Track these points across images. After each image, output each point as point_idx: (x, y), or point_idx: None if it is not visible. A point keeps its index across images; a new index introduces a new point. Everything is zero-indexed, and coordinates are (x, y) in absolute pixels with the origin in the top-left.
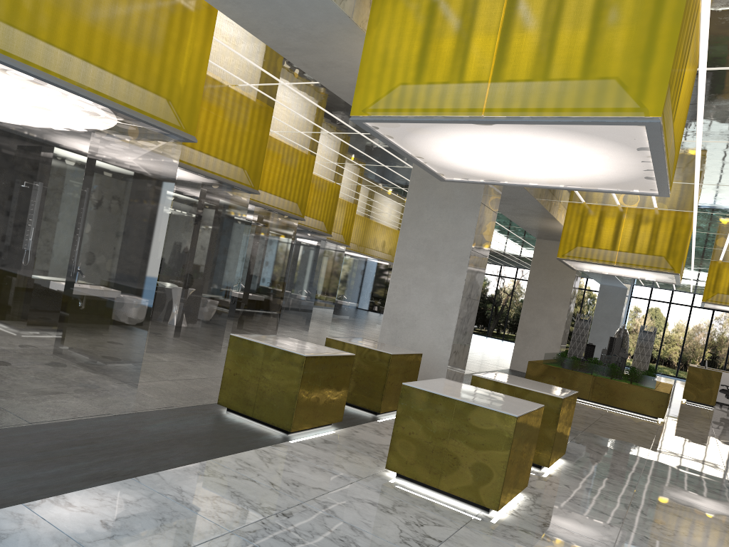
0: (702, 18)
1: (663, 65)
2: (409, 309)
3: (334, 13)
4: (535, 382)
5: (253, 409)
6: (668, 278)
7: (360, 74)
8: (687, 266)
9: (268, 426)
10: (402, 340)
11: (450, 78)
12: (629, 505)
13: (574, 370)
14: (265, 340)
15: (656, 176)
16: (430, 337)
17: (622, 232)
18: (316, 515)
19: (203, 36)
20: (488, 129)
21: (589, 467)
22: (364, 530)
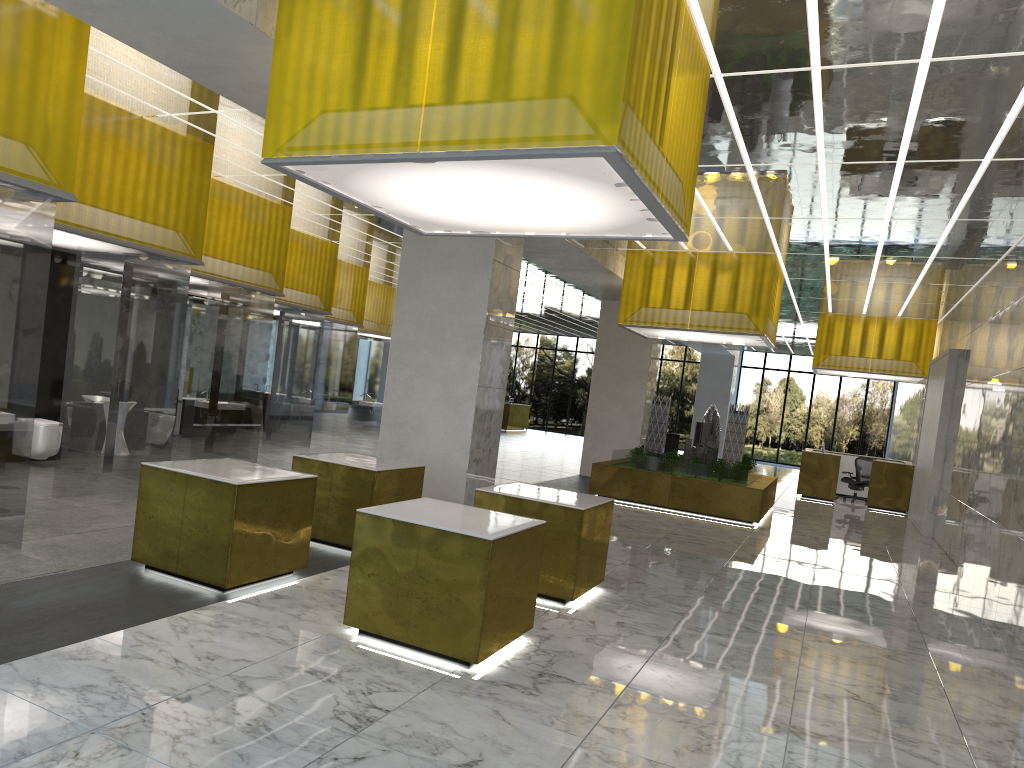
0: (695, 13)
1: (616, 80)
2: (414, 408)
3: (231, 19)
4: (561, 491)
5: (176, 563)
6: (757, 341)
7: (270, 101)
8: (795, 322)
9: (199, 583)
10: (408, 450)
11: (378, 103)
12: (666, 638)
13: (649, 469)
14: (191, 467)
15: (656, 217)
16: (442, 444)
17: (694, 285)
18: (225, 695)
19: (72, 54)
20: (433, 169)
21: (632, 595)
22: (286, 707)
